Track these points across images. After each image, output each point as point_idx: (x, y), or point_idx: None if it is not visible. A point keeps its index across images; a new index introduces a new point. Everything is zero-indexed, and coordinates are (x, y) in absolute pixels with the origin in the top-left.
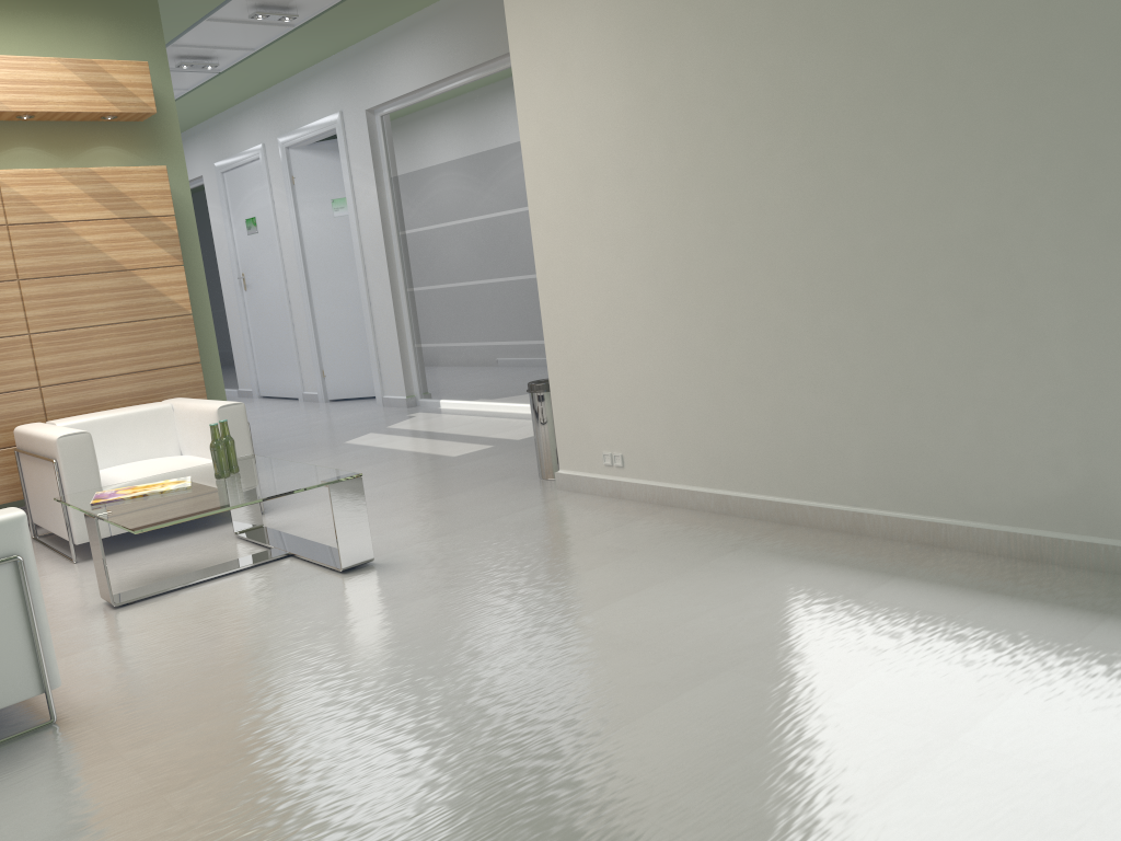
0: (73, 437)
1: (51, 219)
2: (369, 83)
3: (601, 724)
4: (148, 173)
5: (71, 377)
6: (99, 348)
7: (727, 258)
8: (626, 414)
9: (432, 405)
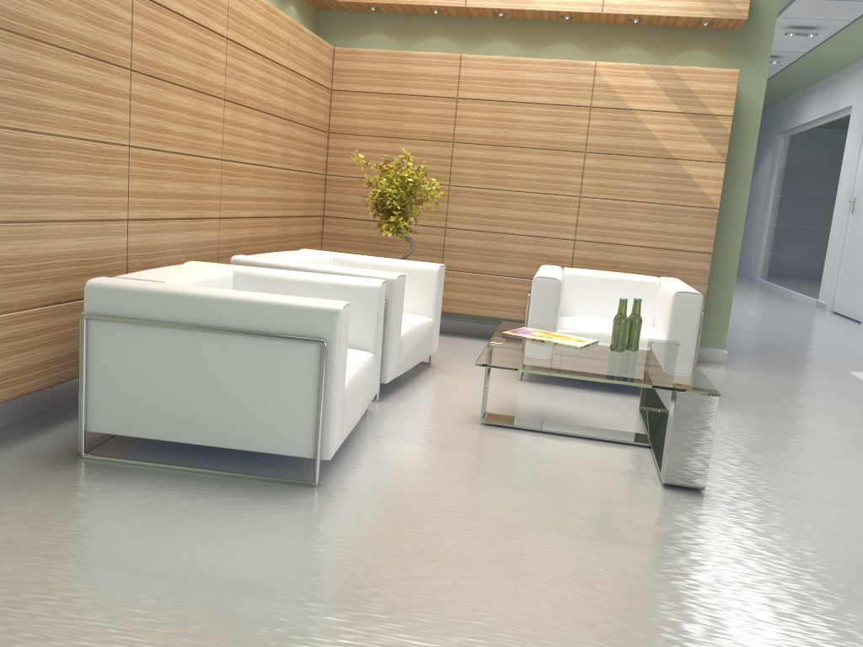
0: (546, 280)
1: (625, 106)
2: None
3: None
4: (720, 75)
5: (600, 238)
6: (628, 220)
7: None
8: None
9: None
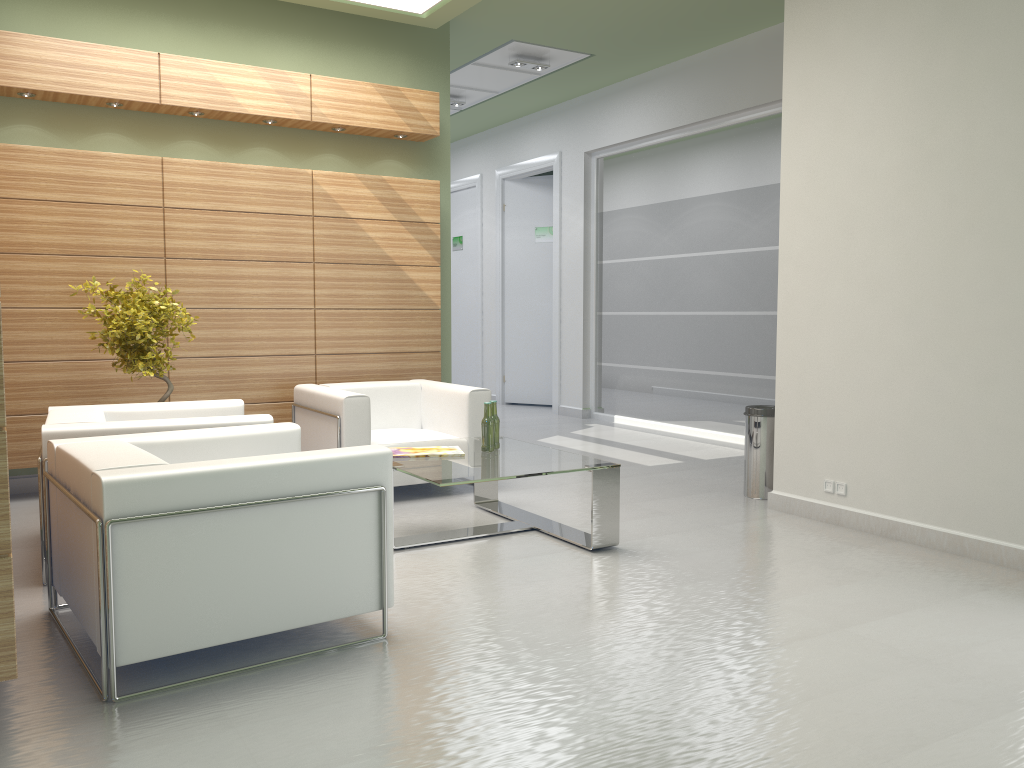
0: (356, 399)
1: (346, 215)
2: (591, 129)
3: (927, 729)
4: (425, 185)
5: (340, 349)
6: (364, 328)
7: (998, 311)
8: (857, 446)
9: (606, 419)
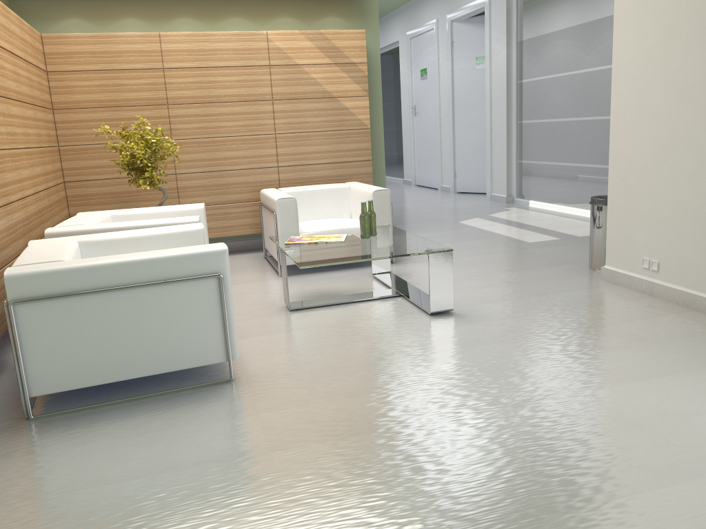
0: (286, 200)
1: (294, 63)
2: None
3: (593, 492)
4: (353, 34)
5: (295, 162)
6: (312, 146)
7: None
8: (668, 231)
9: (523, 203)
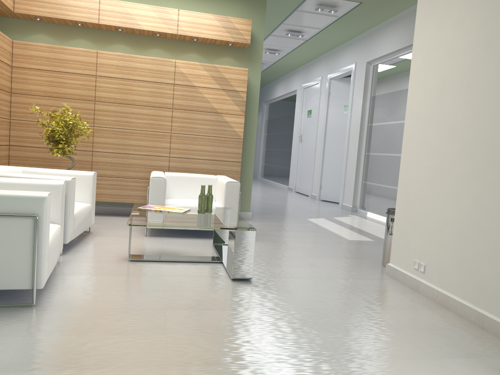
0: (157, 178)
1: (192, 84)
2: (370, 49)
3: None
4: (239, 71)
5: (183, 155)
6: (198, 145)
7: None
8: (433, 240)
9: (363, 213)
